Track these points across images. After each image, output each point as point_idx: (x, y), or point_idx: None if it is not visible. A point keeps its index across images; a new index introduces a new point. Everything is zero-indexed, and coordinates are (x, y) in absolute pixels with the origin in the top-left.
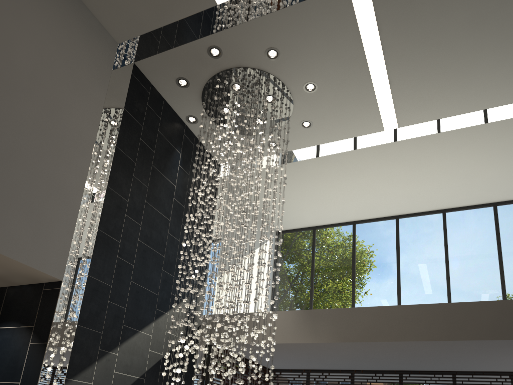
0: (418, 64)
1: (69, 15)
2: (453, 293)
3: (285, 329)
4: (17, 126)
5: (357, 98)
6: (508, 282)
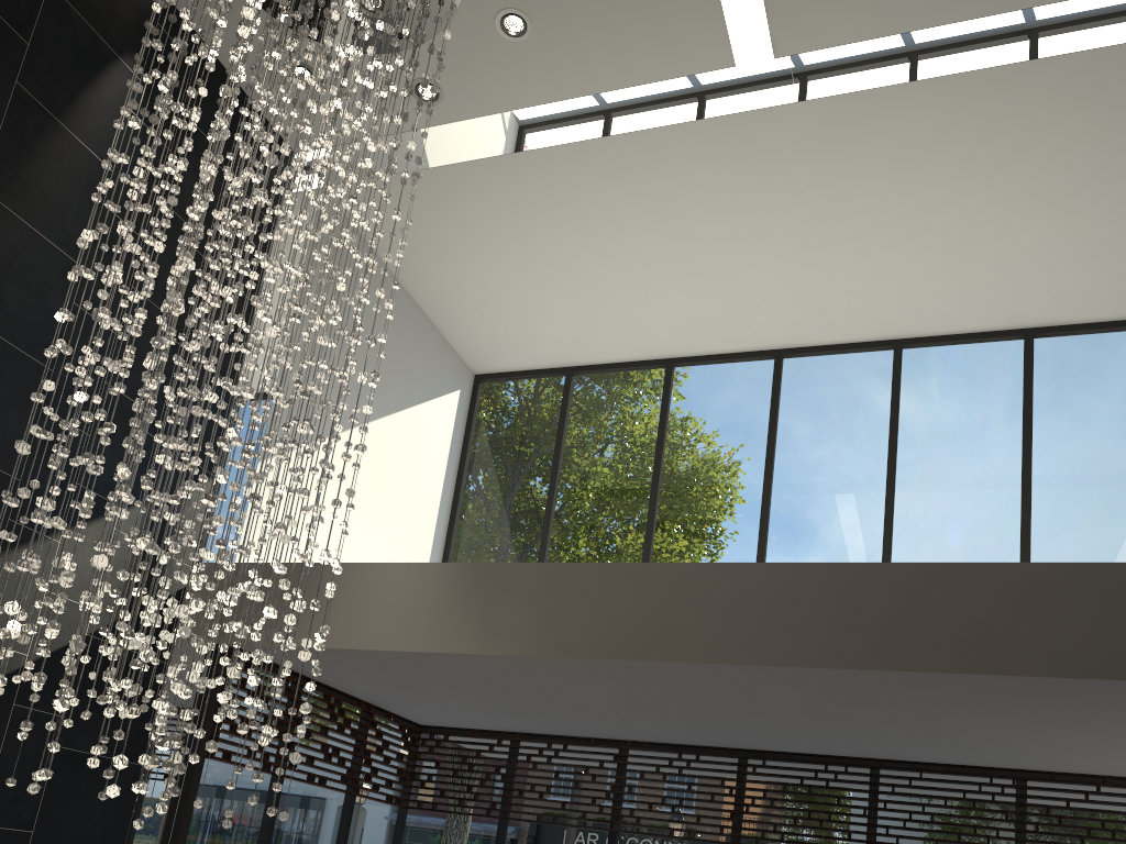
0: None
1: None
2: (898, 558)
3: (416, 612)
4: None
5: None
6: (1039, 538)
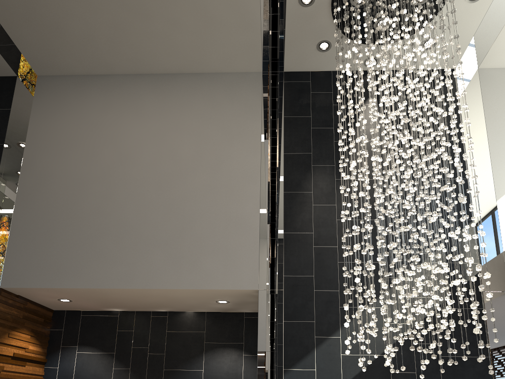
0: None
1: (212, 92)
2: None
3: None
4: (192, 198)
5: None
6: None
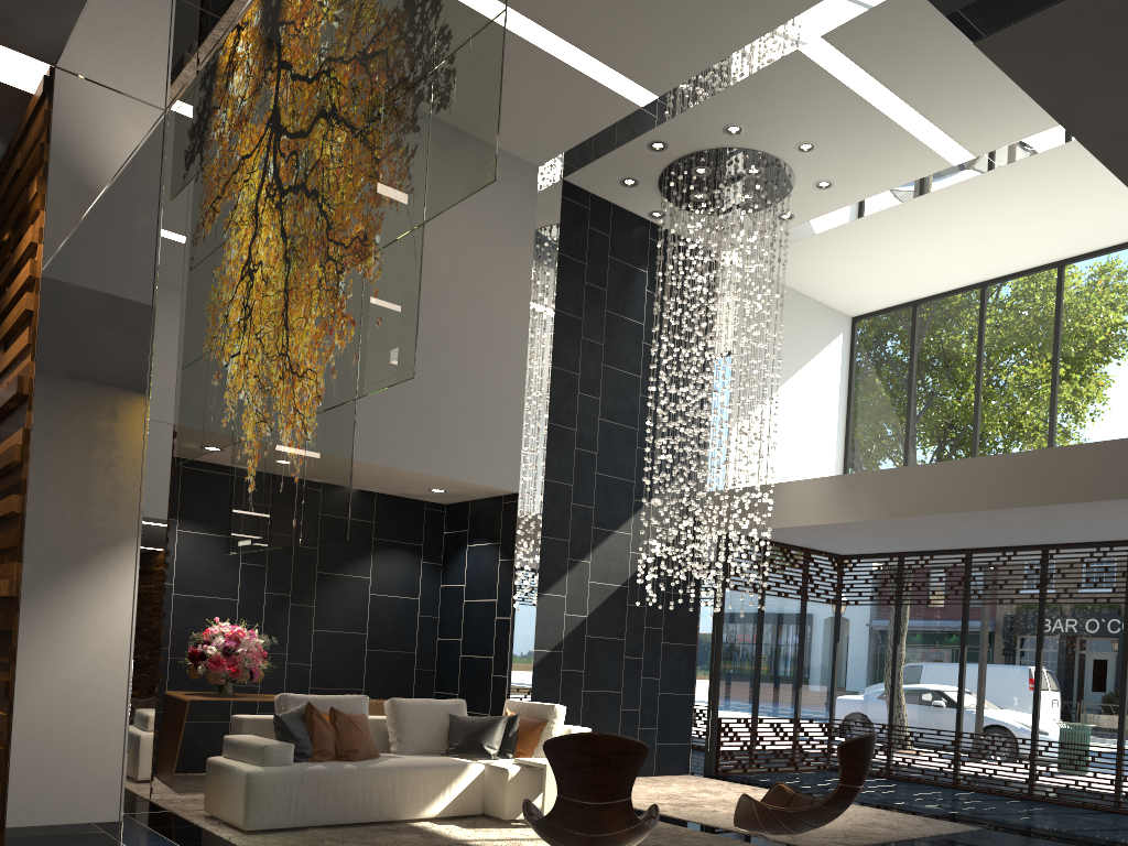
0: (954, 88)
1: None
2: None
3: (816, 504)
4: (450, 343)
5: (884, 142)
6: None
